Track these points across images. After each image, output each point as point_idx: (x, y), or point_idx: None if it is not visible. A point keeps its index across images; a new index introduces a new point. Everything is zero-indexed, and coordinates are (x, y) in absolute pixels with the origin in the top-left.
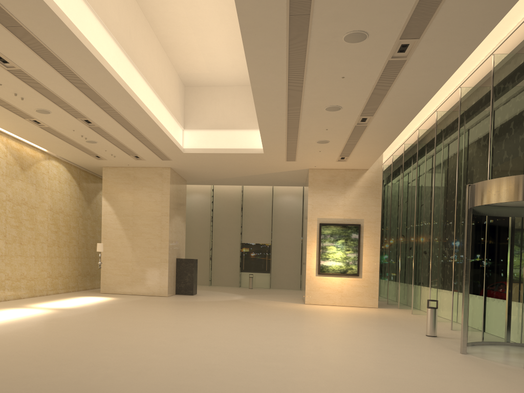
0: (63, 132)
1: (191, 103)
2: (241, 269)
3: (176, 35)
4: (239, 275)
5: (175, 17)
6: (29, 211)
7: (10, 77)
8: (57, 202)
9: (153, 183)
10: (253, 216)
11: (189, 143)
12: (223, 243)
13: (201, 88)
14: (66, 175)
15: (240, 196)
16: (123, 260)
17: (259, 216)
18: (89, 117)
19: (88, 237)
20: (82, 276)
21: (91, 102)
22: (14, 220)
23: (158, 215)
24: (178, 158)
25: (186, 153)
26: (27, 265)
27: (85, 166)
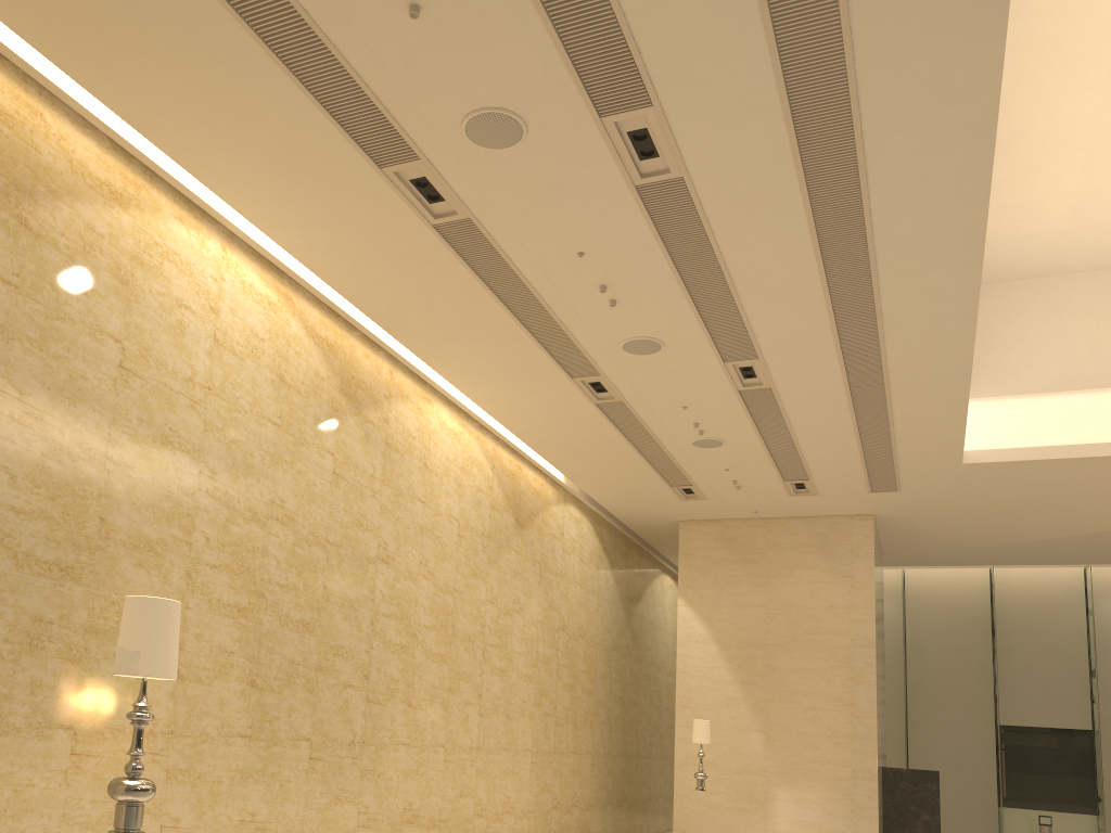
0: (650, 415)
1: (978, 327)
2: (999, 798)
3: (1038, 100)
4: (1001, 815)
5: (1072, 30)
6: (525, 631)
7: (628, 217)
8: (574, 611)
9: (824, 558)
10: (1027, 651)
11: (977, 435)
12: (941, 724)
13: (1011, 285)
14: (592, 543)
15: (985, 598)
16: (737, 767)
17: (1047, 651)
18: (767, 354)
19: (625, 701)
20: (614, 805)
21: (821, 291)
22: (498, 654)
23: (842, 644)
24: (928, 483)
25: (967, 465)
26: (517, 775)
27: (633, 521)
